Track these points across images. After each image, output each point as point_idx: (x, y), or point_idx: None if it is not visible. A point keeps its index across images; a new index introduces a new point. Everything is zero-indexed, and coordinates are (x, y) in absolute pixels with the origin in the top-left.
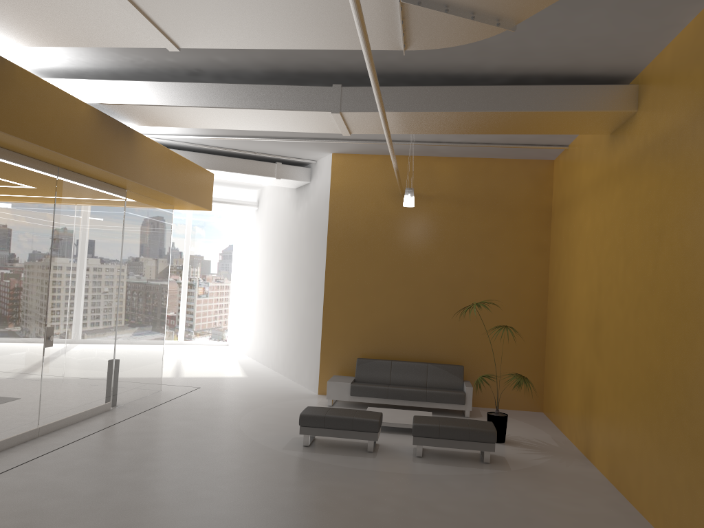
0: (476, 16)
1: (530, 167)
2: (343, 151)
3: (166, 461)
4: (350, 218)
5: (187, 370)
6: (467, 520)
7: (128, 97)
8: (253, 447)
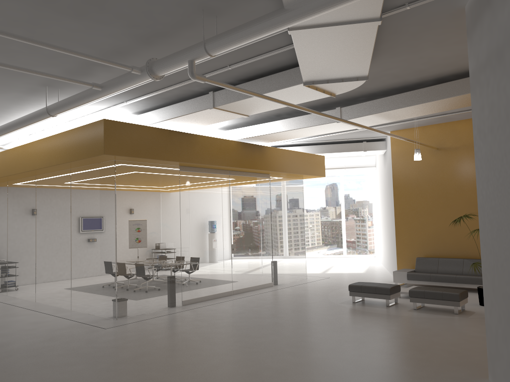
0: (344, 79)
1: None
2: (395, 129)
3: (277, 304)
4: (405, 170)
5: (332, 270)
6: (398, 332)
7: (251, 133)
8: (325, 301)
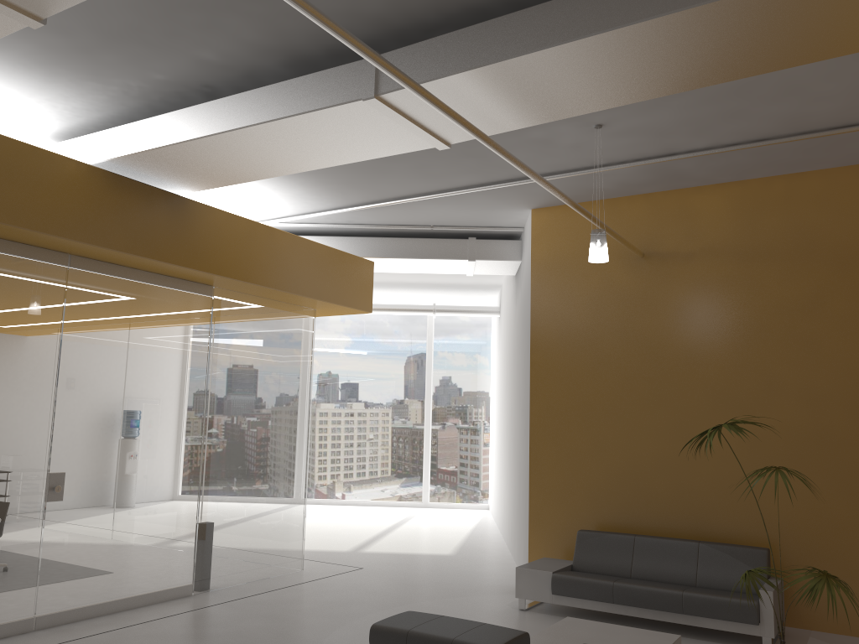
0: None
1: None
2: (543, 203)
3: None
4: (563, 304)
5: (381, 542)
6: None
7: (131, 144)
8: None
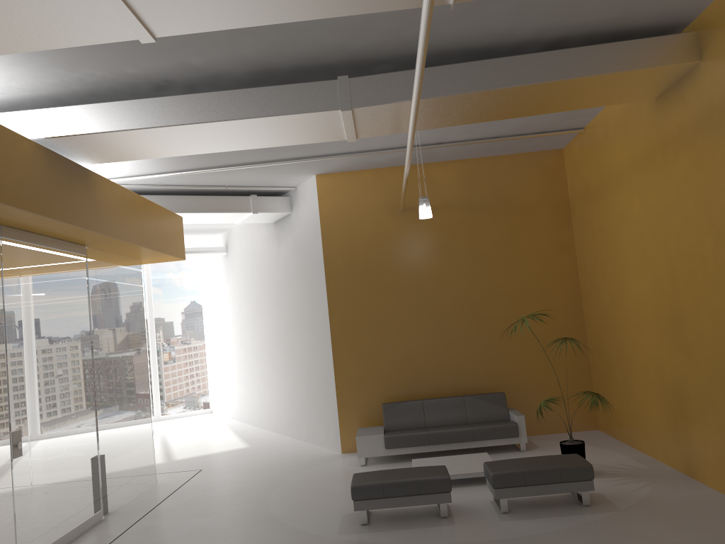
0: None
1: (538, 160)
2: (328, 170)
3: None
4: (348, 245)
5: (178, 451)
6: None
7: (81, 125)
8: (301, 538)
